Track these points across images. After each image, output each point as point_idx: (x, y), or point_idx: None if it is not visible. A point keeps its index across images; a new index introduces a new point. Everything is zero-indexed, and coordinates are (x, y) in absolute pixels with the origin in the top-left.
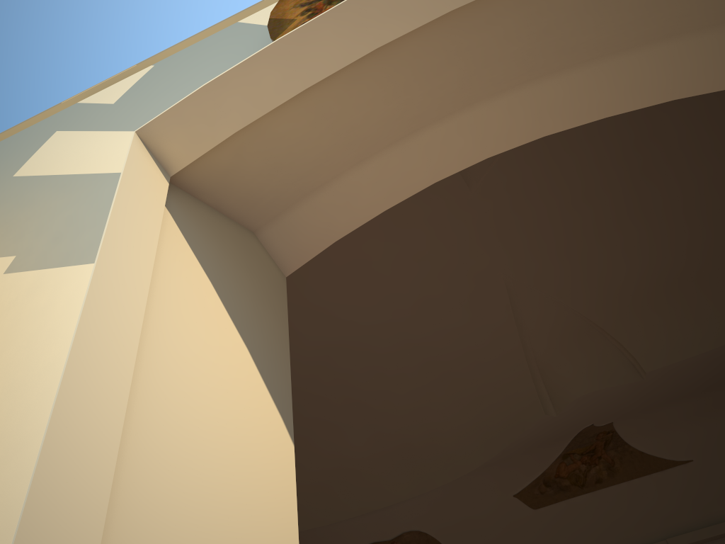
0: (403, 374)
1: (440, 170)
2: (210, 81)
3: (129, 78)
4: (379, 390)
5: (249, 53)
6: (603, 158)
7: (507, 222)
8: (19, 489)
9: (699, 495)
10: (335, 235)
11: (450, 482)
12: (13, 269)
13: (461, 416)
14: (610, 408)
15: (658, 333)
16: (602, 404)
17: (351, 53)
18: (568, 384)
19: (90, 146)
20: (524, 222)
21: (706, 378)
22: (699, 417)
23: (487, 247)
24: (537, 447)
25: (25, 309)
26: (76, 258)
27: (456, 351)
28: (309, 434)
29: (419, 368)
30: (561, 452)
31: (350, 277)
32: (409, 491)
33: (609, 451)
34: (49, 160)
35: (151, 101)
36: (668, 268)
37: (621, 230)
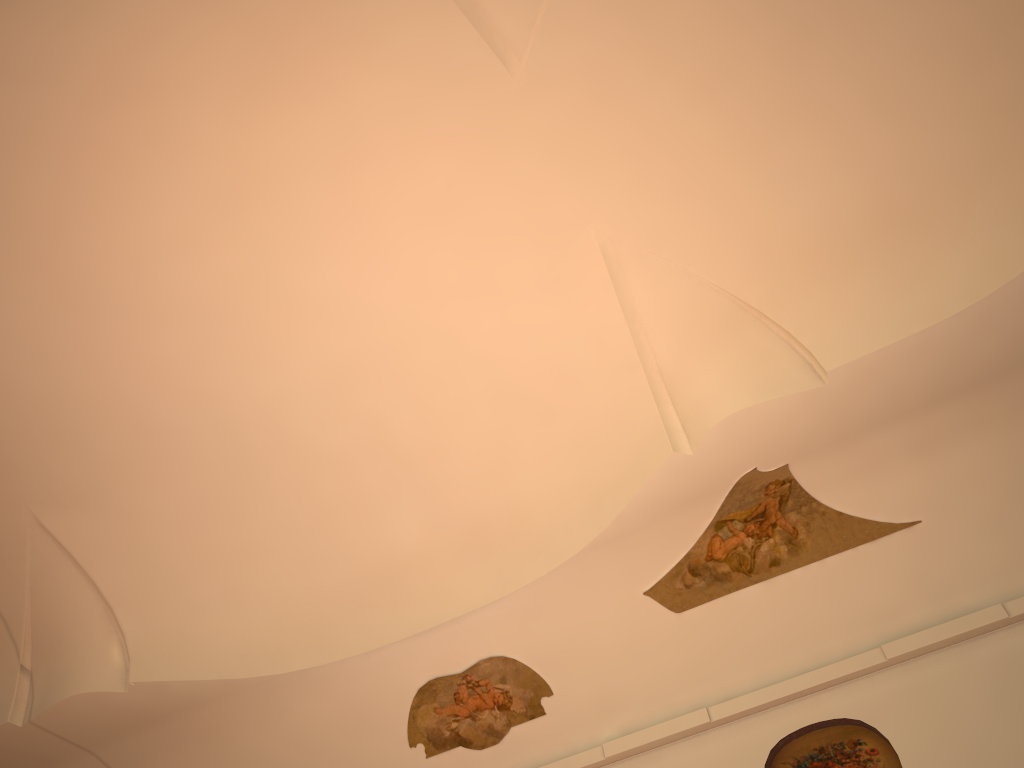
0: (464, 412)
1: None
2: None
3: None
4: (432, 440)
5: None
6: (726, 11)
7: (588, 136)
8: None
9: (933, 575)
10: None
11: (544, 575)
12: None
13: (557, 474)
14: (779, 438)
15: (846, 311)
16: (765, 431)
17: None
18: (709, 402)
19: None
20: (616, 135)
21: (930, 381)
22: (928, 451)
23: (562, 184)
24: (671, 511)
25: None
26: None
27: (539, 367)
28: (333, 517)
29: (487, 401)
30: (711, 518)
31: (350, 244)
32: (484, 595)
33: (789, 514)
34: None
35: None
36: (858, 204)
37: (777, 144)
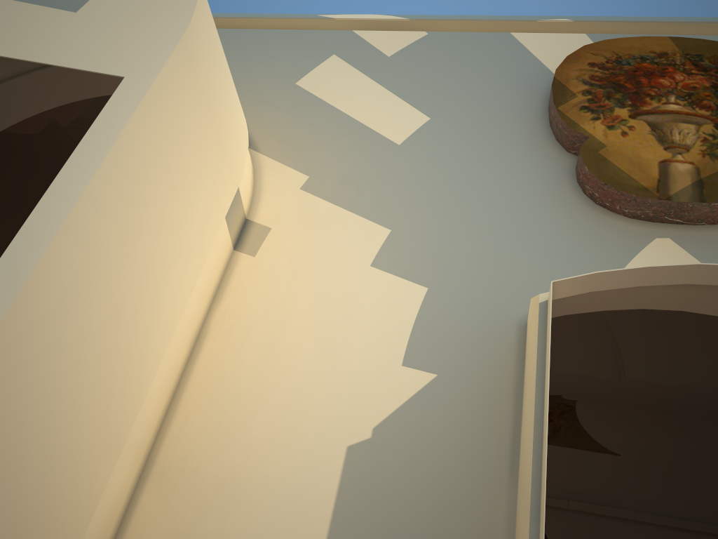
0: None
1: (650, 305)
2: (601, 271)
3: (403, 34)
4: None
5: (518, 82)
6: None
7: None
8: (335, 378)
9: (610, 481)
10: (568, 312)
11: None
12: (308, 189)
13: None
14: (582, 390)
15: (652, 353)
16: (578, 385)
17: (674, 281)
18: (560, 358)
19: (368, 95)
20: None
21: (669, 403)
22: (645, 427)
23: None
24: None
25: (323, 235)
26: (363, 210)
27: None
28: None
29: None
30: None
31: None
32: None
33: (561, 419)
34: (330, 87)
35: (425, 78)
36: None
37: None
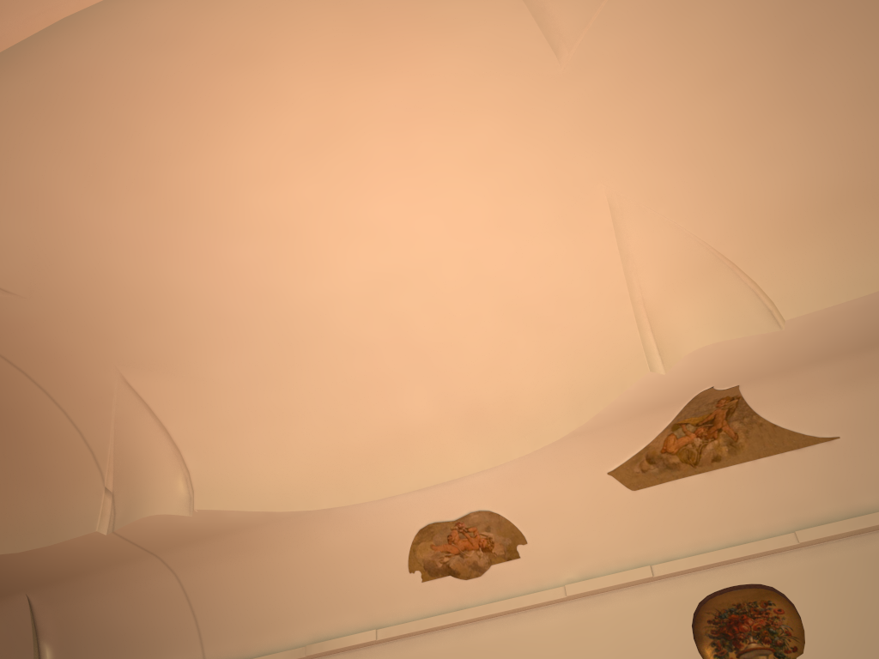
0: (475, 318)
1: None
2: None
3: None
4: (446, 339)
5: None
6: (747, 20)
7: (612, 112)
8: None
9: (843, 480)
10: None
11: (529, 453)
12: None
13: (547, 374)
14: (736, 366)
15: (806, 271)
16: (726, 360)
17: None
18: (683, 334)
19: None
20: (636, 113)
21: (866, 332)
22: (853, 383)
23: (584, 148)
24: (639, 414)
25: None
26: None
27: (542, 290)
28: (359, 391)
29: (496, 312)
30: (670, 421)
31: (403, 185)
32: (479, 464)
33: (733, 423)
34: None
35: None
36: (828, 182)
37: (768, 128)
